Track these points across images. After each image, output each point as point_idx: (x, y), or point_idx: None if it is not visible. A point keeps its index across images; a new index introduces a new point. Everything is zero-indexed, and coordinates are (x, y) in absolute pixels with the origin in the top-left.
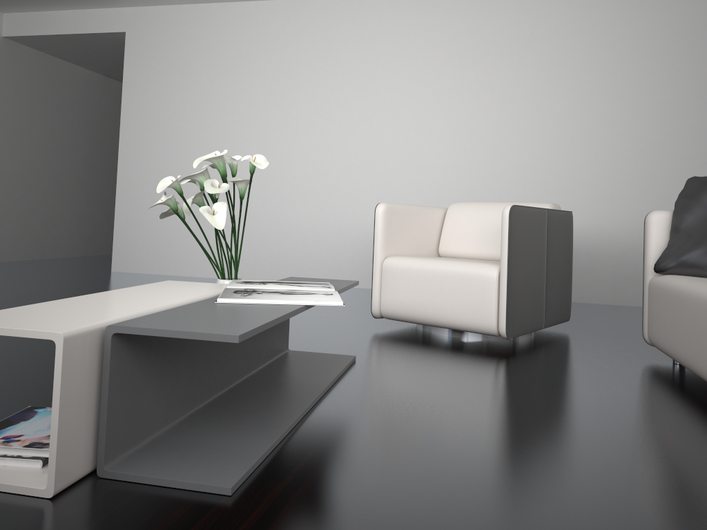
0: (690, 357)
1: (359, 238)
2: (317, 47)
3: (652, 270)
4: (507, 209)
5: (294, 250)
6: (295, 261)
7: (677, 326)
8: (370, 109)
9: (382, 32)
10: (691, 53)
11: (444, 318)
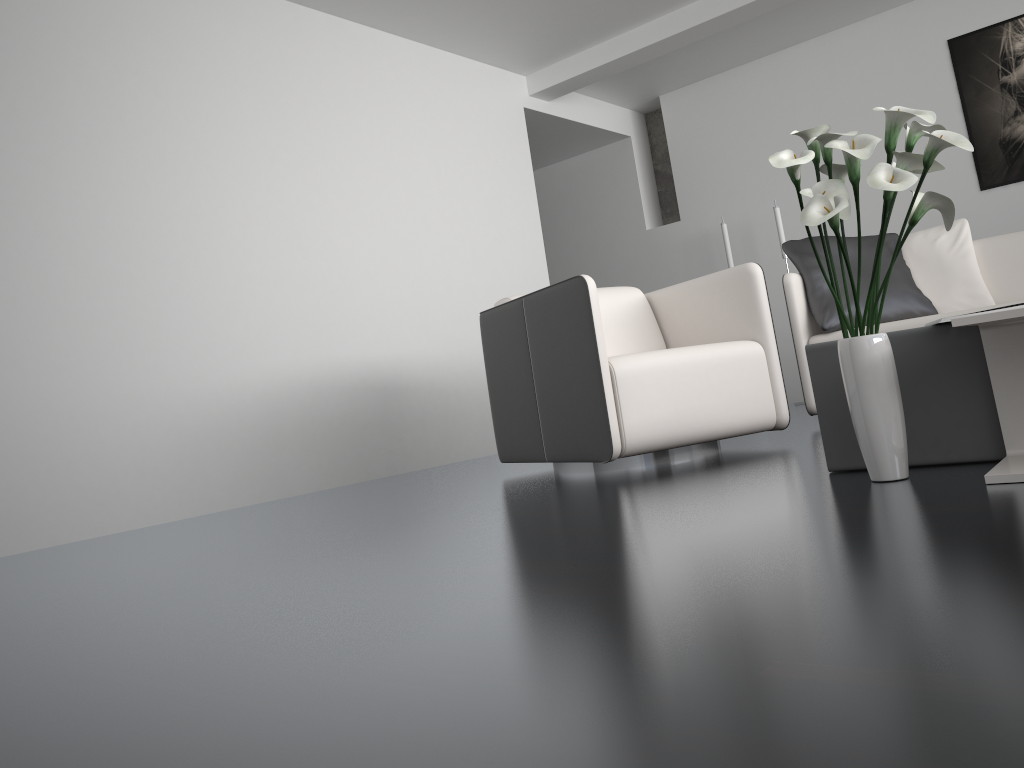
0: None
1: (151, 420)
2: (9, 14)
3: (804, 333)
4: (757, 266)
5: (1, 475)
6: (7, 499)
7: None
8: (141, 162)
9: (145, 21)
10: (498, 147)
11: (721, 423)
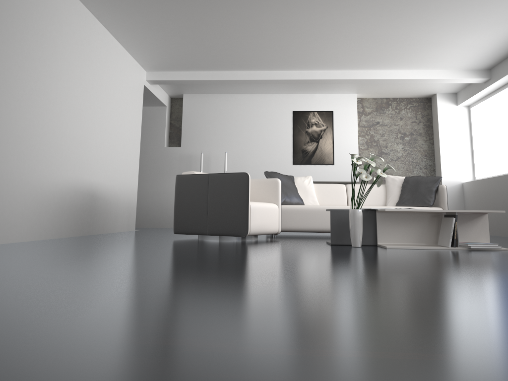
0: (317, 226)
1: (29, 192)
2: None
3: None
4: (280, 180)
5: None
6: None
7: (306, 219)
8: (45, 73)
9: (56, 9)
10: (135, 99)
11: (268, 229)
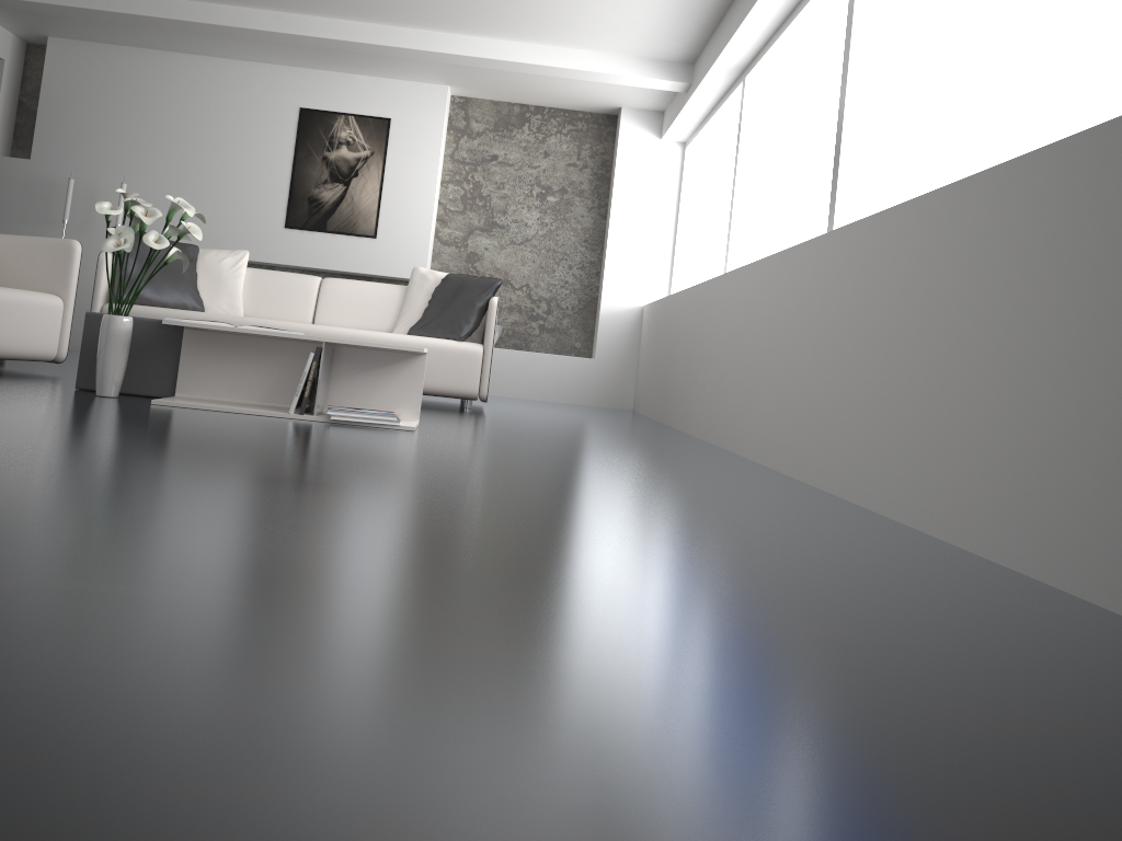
0: None
1: None
2: None
3: (103, 299)
4: (79, 244)
5: None
6: None
7: None
8: None
9: None
10: None
11: (12, 348)
